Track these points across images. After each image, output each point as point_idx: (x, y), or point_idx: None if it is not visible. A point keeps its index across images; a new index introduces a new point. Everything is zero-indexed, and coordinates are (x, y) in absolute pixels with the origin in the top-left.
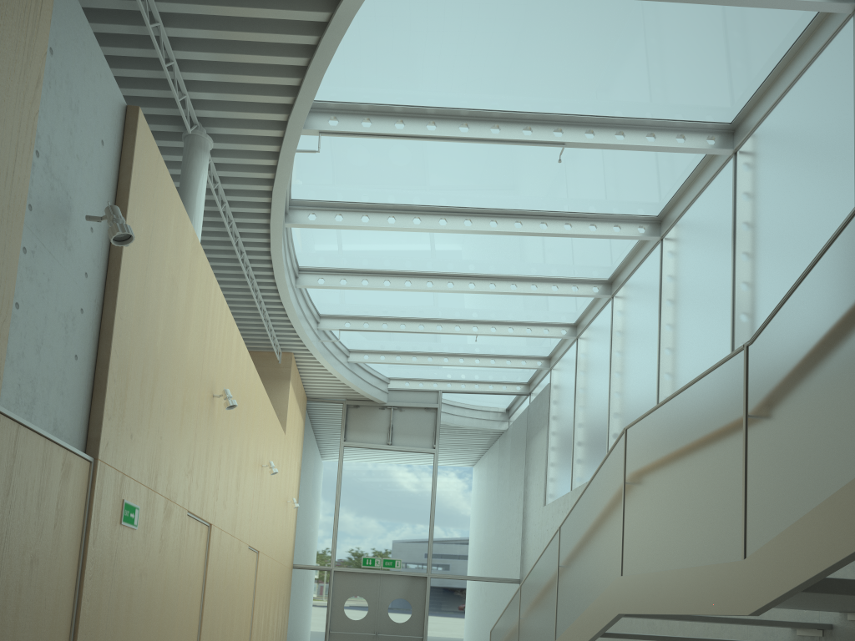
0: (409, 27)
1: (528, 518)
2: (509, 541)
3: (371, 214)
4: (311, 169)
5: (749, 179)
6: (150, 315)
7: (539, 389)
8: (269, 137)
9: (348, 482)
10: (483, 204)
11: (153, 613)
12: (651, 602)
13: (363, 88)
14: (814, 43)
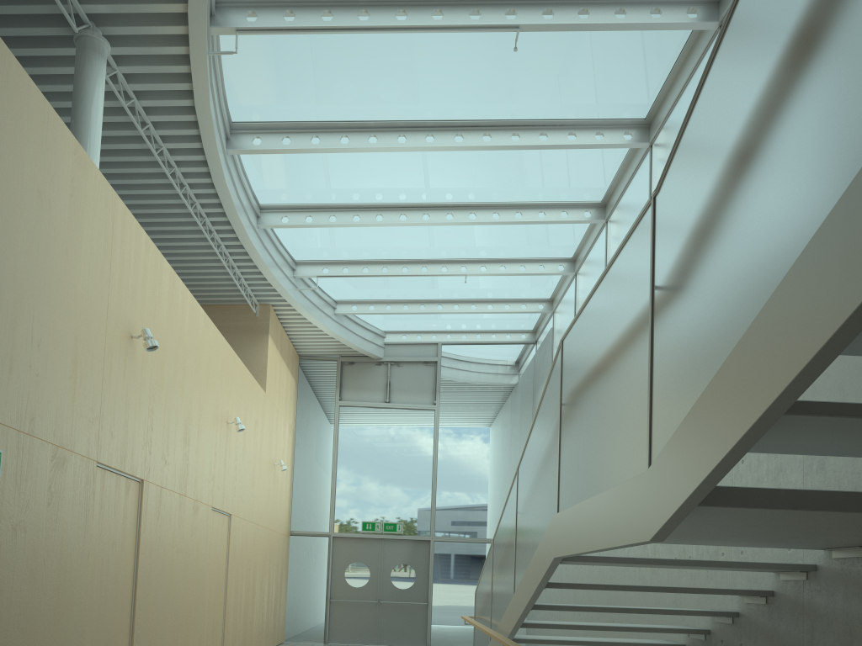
0: None
1: None
2: None
3: (322, 135)
4: (244, 83)
5: None
6: None
7: (544, 335)
8: (176, 37)
9: (345, 443)
10: (445, 115)
11: (43, 573)
12: (577, 539)
13: None
14: None
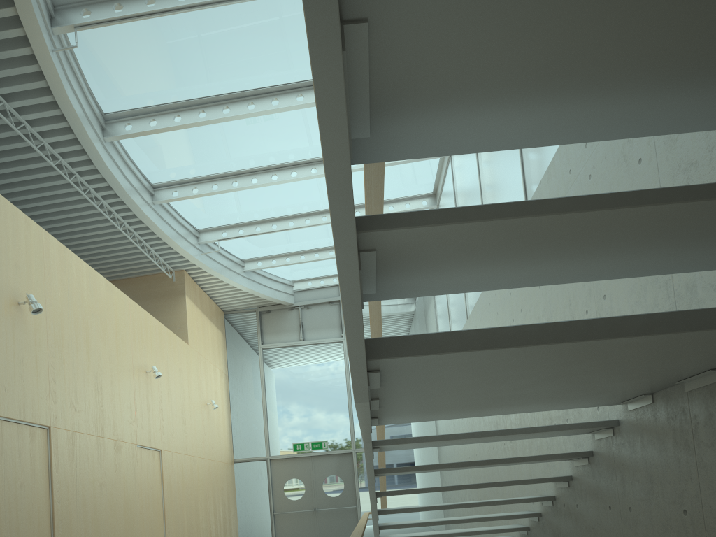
0: None
1: None
2: None
3: (183, 113)
4: (102, 76)
5: None
6: None
7: None
8: (20, 40)
9: (271, 379)
10: (283, 79)
11: None
12: None
13: None
14: None
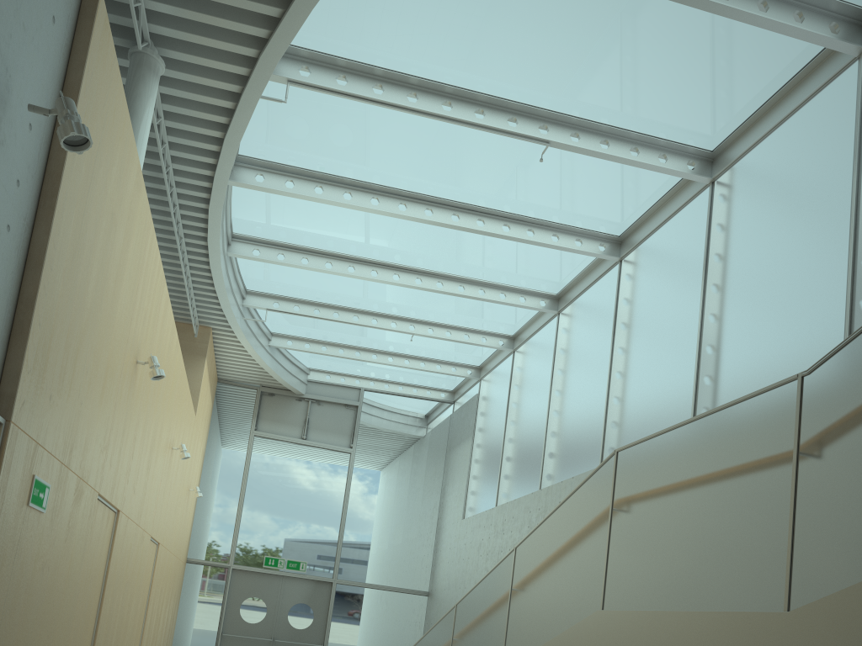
0: None
1: (443, 530)
2: (421, 551)
3: (326, 186)
4: (267, 124)
5: (727, 210)
6: (86, 252)
7: (466, 398)
8: (231, 74)
9: (256, 474)
10: (448, 194)
11: (50, 615)
12: (646, 643)
13: (344, 39)
14: (812, 82)
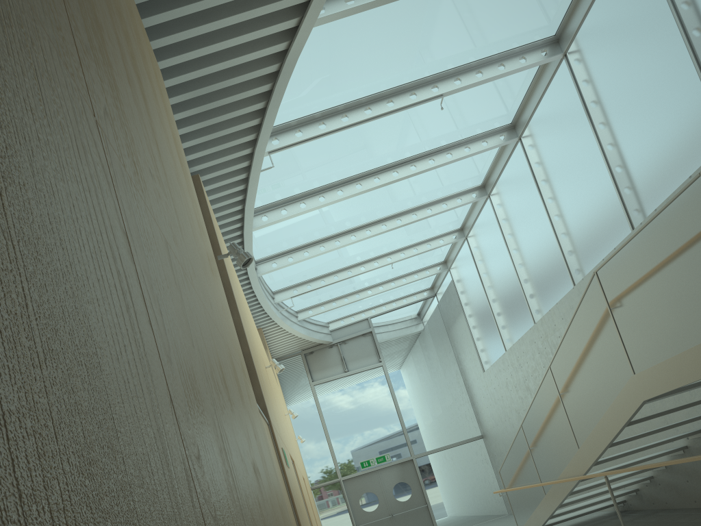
0: (320, 53)
1: (471, 387)
2: (463, 409)
3: (306, 200)
4: (259, 183)
5: (585, 69)
6: (243, 317)
7: (444, 288)
8: (238, 169)
9: (327, 410)
10: (384, 162)
11: None
12: (676, 379)
13: (292, 109)
14: None
